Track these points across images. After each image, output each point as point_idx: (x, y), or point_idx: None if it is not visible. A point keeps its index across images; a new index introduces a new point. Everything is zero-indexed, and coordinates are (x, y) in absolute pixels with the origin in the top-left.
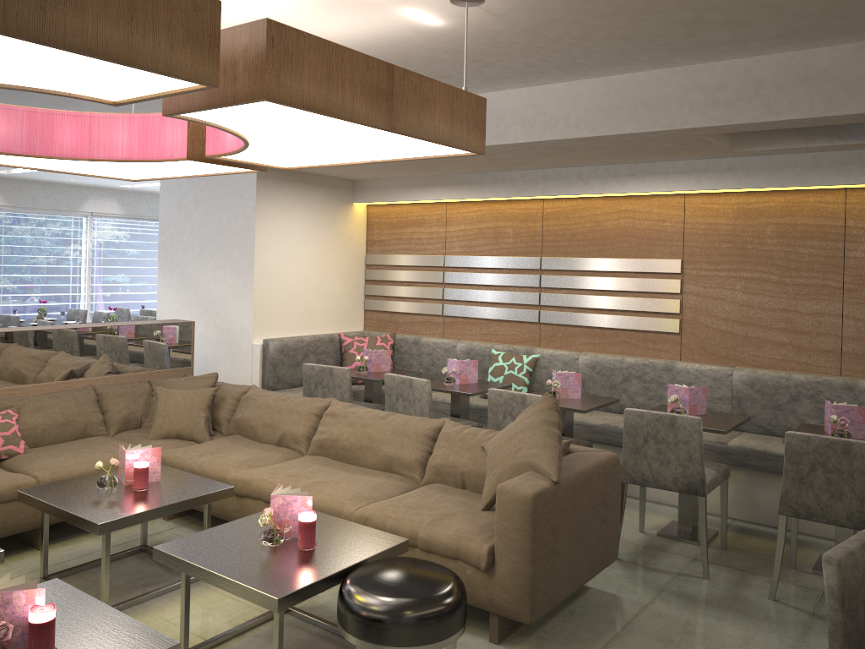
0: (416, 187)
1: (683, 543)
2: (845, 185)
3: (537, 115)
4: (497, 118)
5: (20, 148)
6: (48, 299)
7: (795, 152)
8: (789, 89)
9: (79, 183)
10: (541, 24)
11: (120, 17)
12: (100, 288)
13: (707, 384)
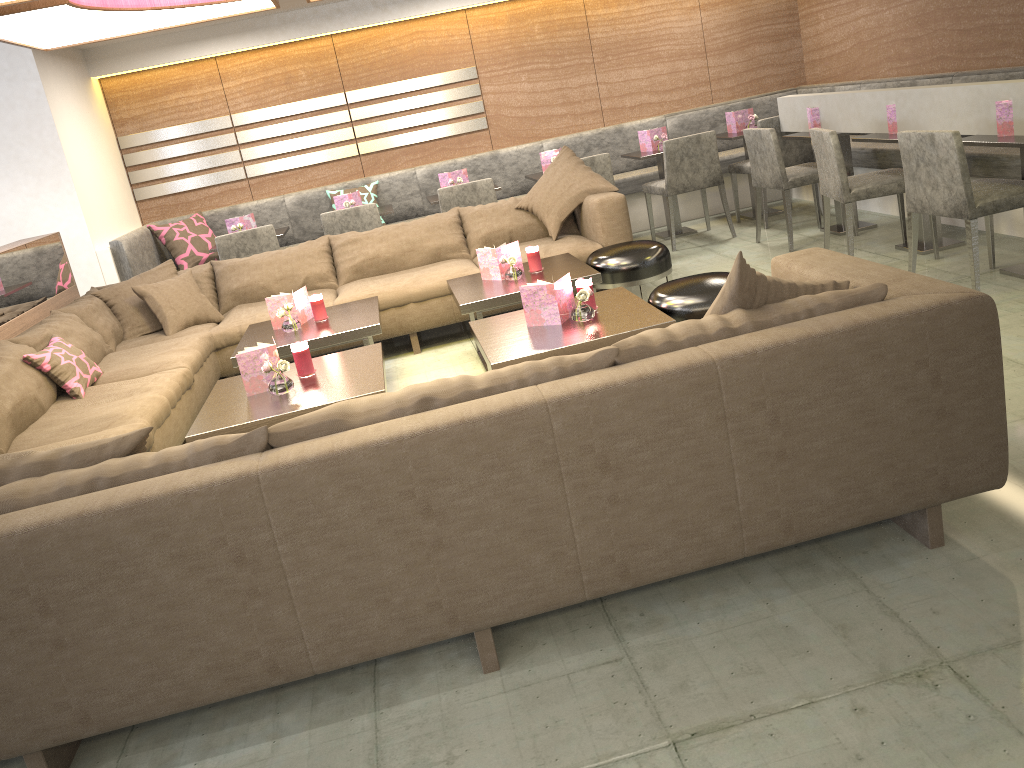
0: (183, 44)
1: None
2: None
3: None
4: None
5: None
6: None
7: None
8: None
9: None
10: None
11: None
12: None
13: (527, 160)
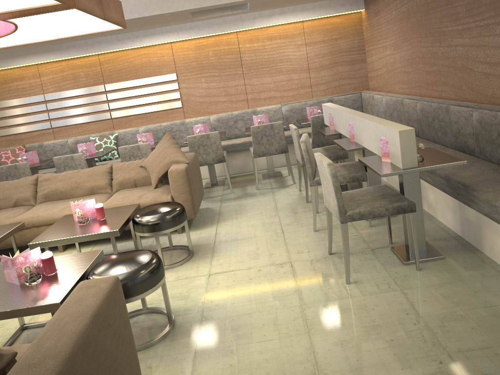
0: (16, 57)
1: (215, 187)
2: (236, 30)
3: None
4: None
5: None
6: None
7: (216, 17)
8: None
9: None
10: None
11: None
12: None
13: None
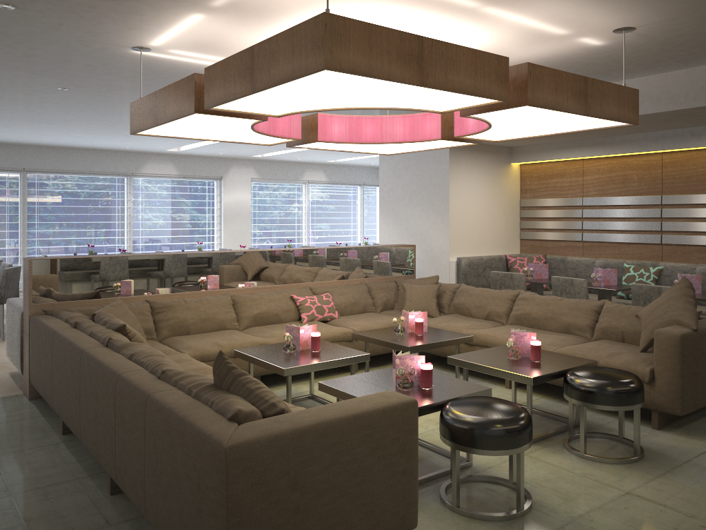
0: (560, 149)
1: None
2: None
3: (662, 93)
4: None
5: (345, 139)
6: (283, 240)
7: None
8: None
9: (301, 161)
10: (672, 37)
11: (471, 73)
12: (314, 233)
13: None
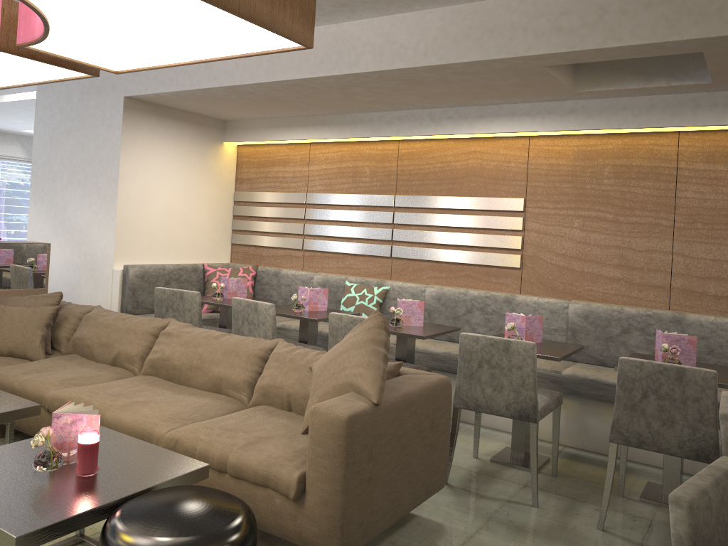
0: (282, 127)
1: (515, 470)
2: (679, 128)
3: (388, 44)
4: (349, 48)
5: None
6: None
7: (633, 95)
8: (632, 14)
9: None
10: None
11: None
12: (2, 225)
13: (544, 316)
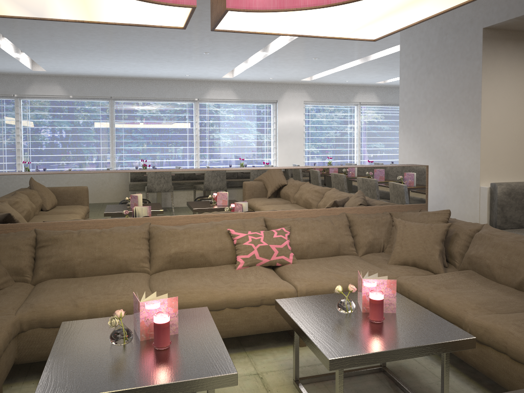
0: None
1: None
2: None
3: None
4: None
5: (272, 4)
6: (335, 158)
7: None
8: None
9: (351, 83)
10: None
11: None
12: (366, 151)
13: None
